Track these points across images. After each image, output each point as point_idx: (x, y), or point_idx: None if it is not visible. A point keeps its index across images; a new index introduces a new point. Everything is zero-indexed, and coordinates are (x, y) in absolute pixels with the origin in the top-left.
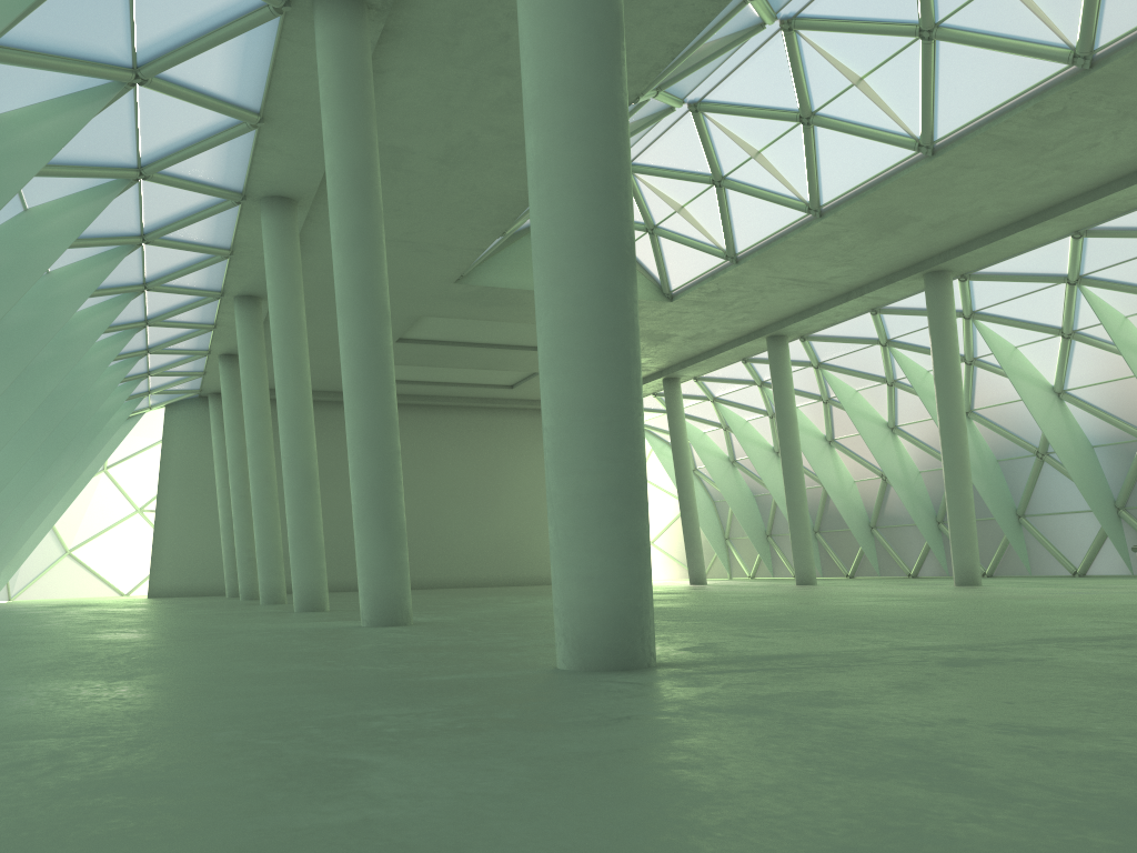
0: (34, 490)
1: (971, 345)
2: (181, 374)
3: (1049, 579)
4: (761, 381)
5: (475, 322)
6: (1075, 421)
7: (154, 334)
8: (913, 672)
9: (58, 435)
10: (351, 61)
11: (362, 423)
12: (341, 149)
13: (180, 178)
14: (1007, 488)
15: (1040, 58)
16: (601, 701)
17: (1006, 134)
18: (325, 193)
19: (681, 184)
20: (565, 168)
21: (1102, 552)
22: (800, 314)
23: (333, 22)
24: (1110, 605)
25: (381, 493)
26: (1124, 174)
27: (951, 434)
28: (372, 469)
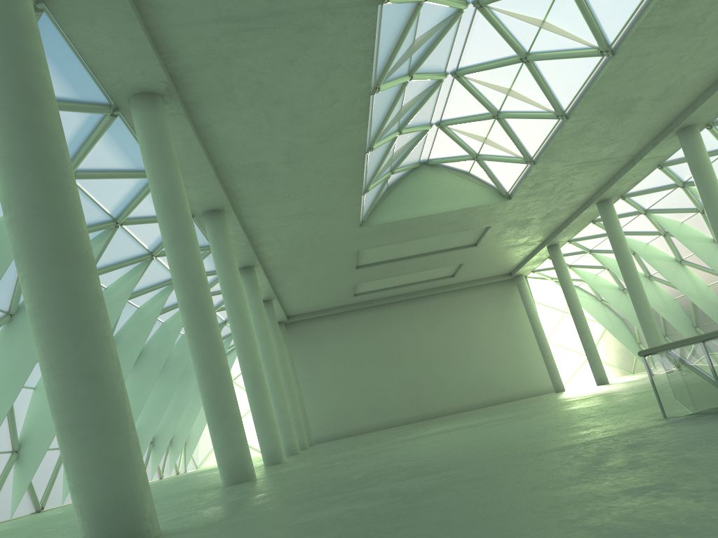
0: (179, 404)
1: None
2: None
3: None
4: None
5: (396, 245)
6: None
7: None
8: None
9: (175, 372)
10: (151, 132)
11: (196, 354)
12: (155, 187)
13: (144, 218)
14: None
15: None
16: None
17: (656, 24)
18: (239, 200)
19: (477, 124)
20: (8, 208)
21: None
22: (609, 183)
23: (137, 113)
24: None
25: (215, 397)
26: None
27: None
28: (206, 382)
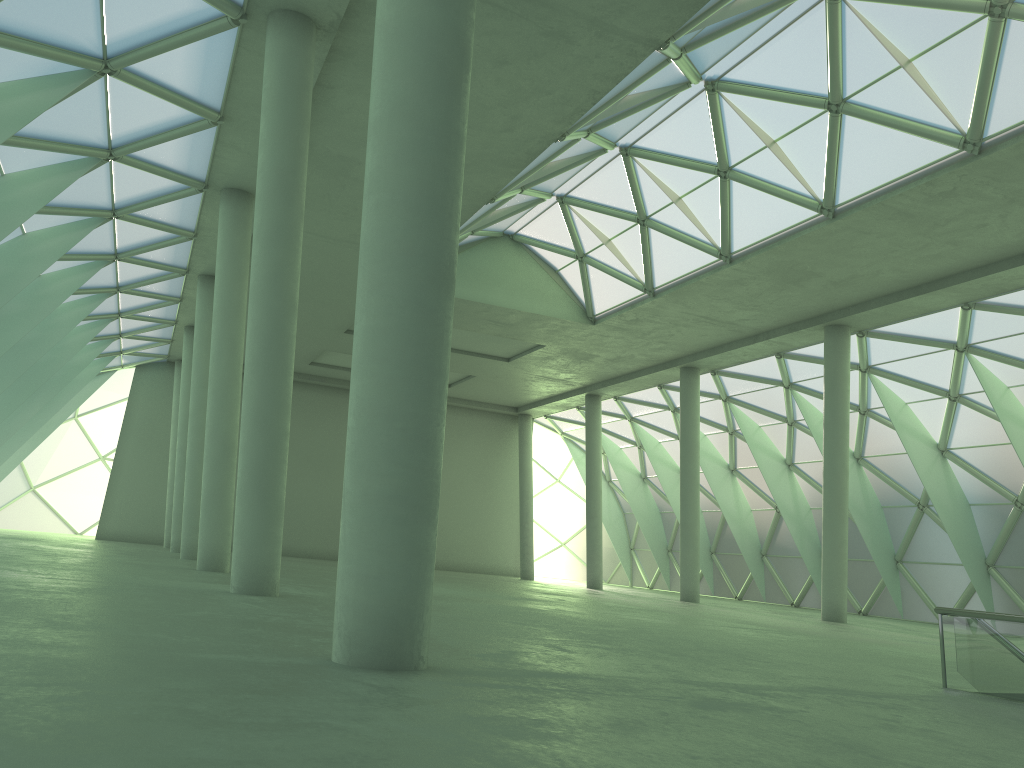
0: (3, 428)
1: (865, 397)
2: (150, 339)
3: (916, 624)
4: (674, 407)
5: None
6: (955, 479)
7: (126, 301)
8: (651, 709)
9: (28, 382)
10: (292, 73)
11: (256, 403)
12: (272, 151)
13: (148, 162)
14: (888, 533)
15: (934, 140)
16: (312, 702)
17: (901, 207)
18: None
19: (609, 219)
20: (393, 185)
21: (969, 605)
22: (711, 350)
23: (281, 37)
24: (935, 660)
25: (264, 469)
26: (1011, 255)
27: (833, 477)
28: (259, 446)
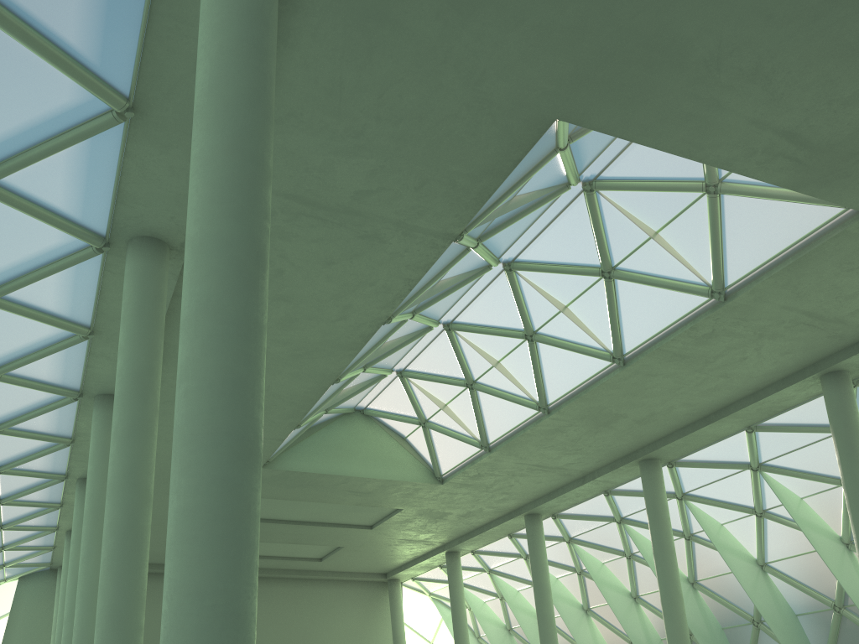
0: None
1: (686, 523)
2: (32, 548)
3: None
4: (526, 554)
5: (284, 501)
6: (778, 591)
7: (7, 512)
8: None
9: None
10: (148, 288)
11: (110, 599)
12: (129, 356)
13: (25, 378)
14: None
15: (688, 292)
16: None
17: (675, 349)
18: None
19: (443, 387)
20: (200, 372)
21: None
22: (548, 495)
23: (139, 259)
24: None
25: None
26: (773, 381)
27: (670, 604)
28: None
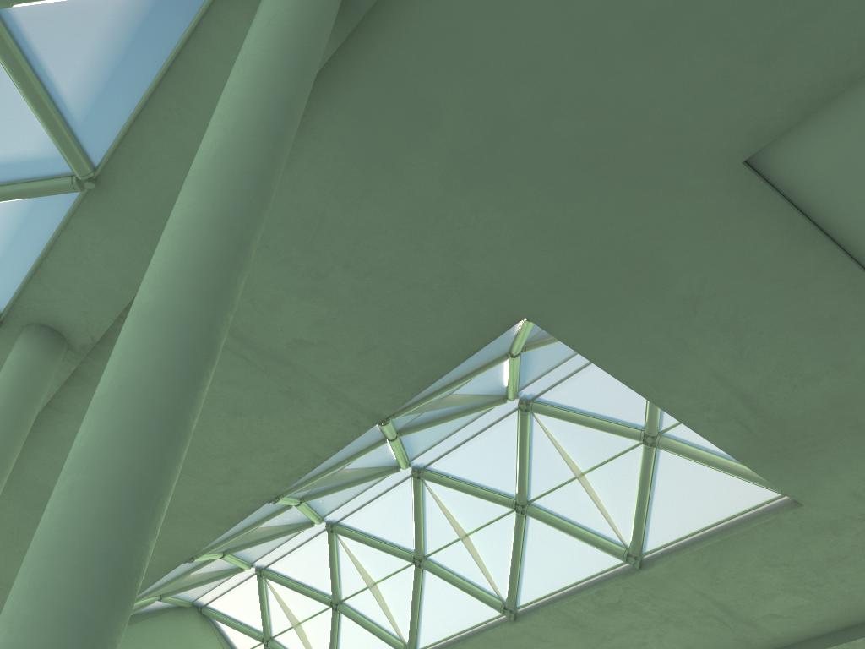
0: None
1: None
2: None
3: None
4: None
5: None
6: None
7: None
8: None
9: None
10: (27, 384)
11: None
12: None
13: None
14: None
15: (603, 549)
16: None
17: (574, 614)
18: None
19: (303, 599)
20: (98, 466)
21: None
22: None
23: (29, 348)
24: None
25: None
26: None
27: None
28: None
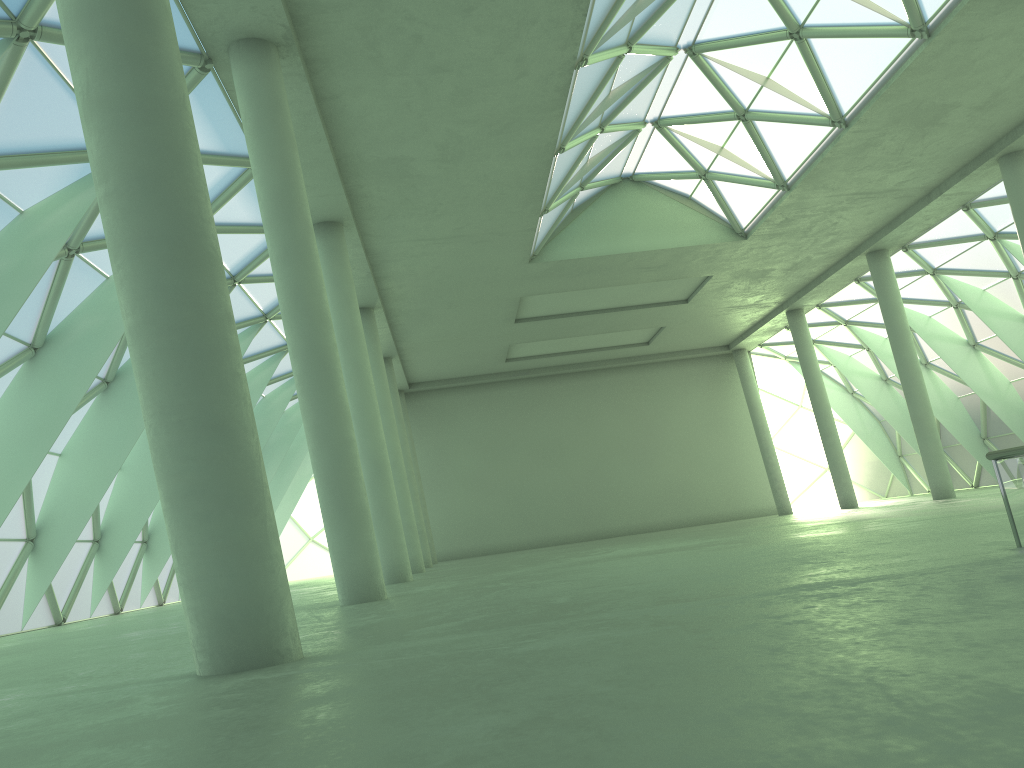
0: None
1: None
2: None
3: None
4: None
5: (575, 293)
6: None
7: None
8: (438, 665)
9: None
10: (260, 98)
11: (311, 420)
12: (262, 177)
13: (229, 225)
14: None
15: None
16: None
17: None
18: (365, 210)
19: (712, 127)
20: (104, 176)
21: None
22: (888, 226)
23: (241, 68)
24: None
25: (335, 481)
26: None
27: None
28: (324, 460)
